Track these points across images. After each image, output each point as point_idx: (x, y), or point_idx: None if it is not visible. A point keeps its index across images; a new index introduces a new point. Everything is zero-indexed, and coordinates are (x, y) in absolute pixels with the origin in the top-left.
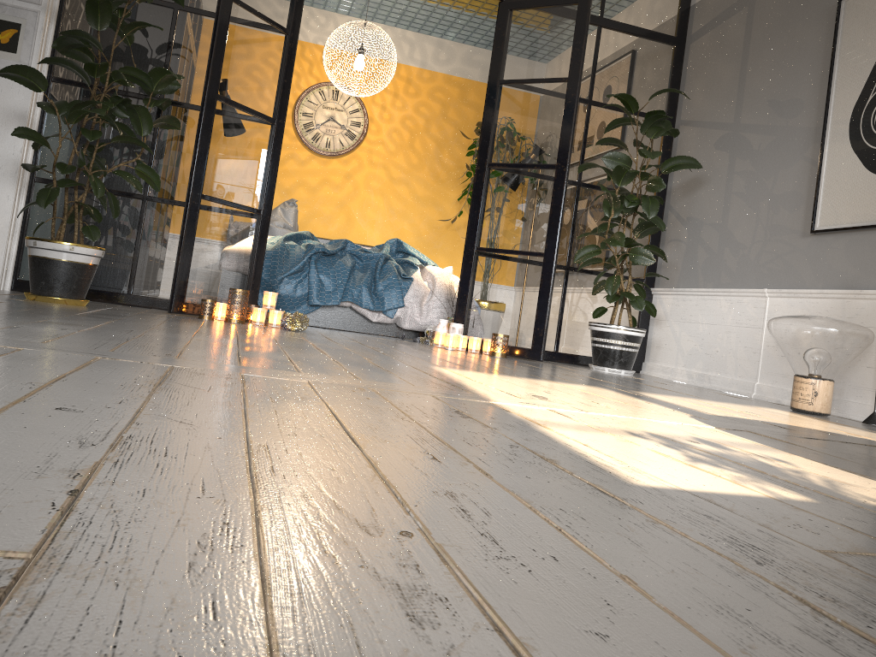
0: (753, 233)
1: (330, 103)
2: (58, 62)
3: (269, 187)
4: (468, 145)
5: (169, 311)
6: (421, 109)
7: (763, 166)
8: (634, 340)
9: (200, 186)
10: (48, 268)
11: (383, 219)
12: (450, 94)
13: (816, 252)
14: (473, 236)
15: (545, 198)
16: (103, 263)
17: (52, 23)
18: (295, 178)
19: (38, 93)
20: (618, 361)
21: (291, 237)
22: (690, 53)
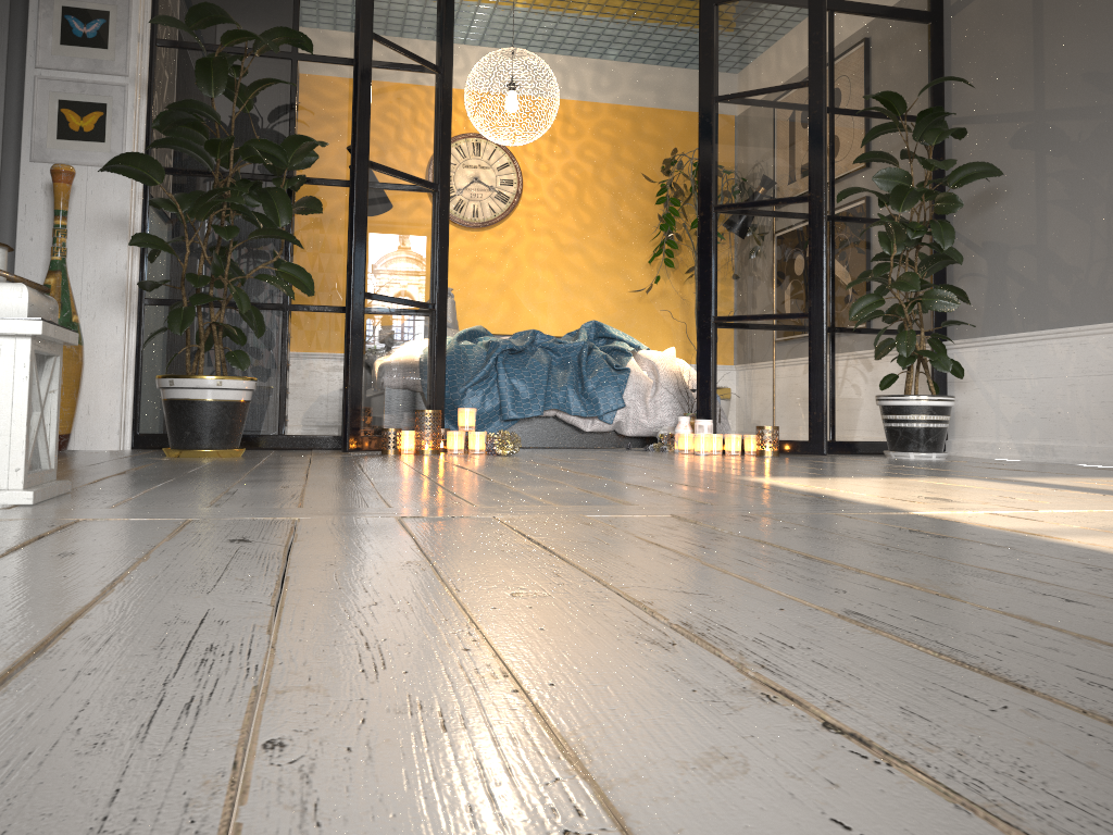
0: (1089, 251)
1: (471, 161)
2: (170, 144)
3: (441, 273)
4: (652, 191)
5: (344, 450)
6: (586, 152)
7: (1090, 160)
8: (943, 411)
9: (362, 283)
10: (192, 412)
11: (557, 299)
12: (620, 129)
13: None
14: (707, 303)
15: (799, 242)
16: None
17: (143, 98)
18: None
19: (137, 190)
20: (926, 442)
21: (464, 335)
22: (953, 30)
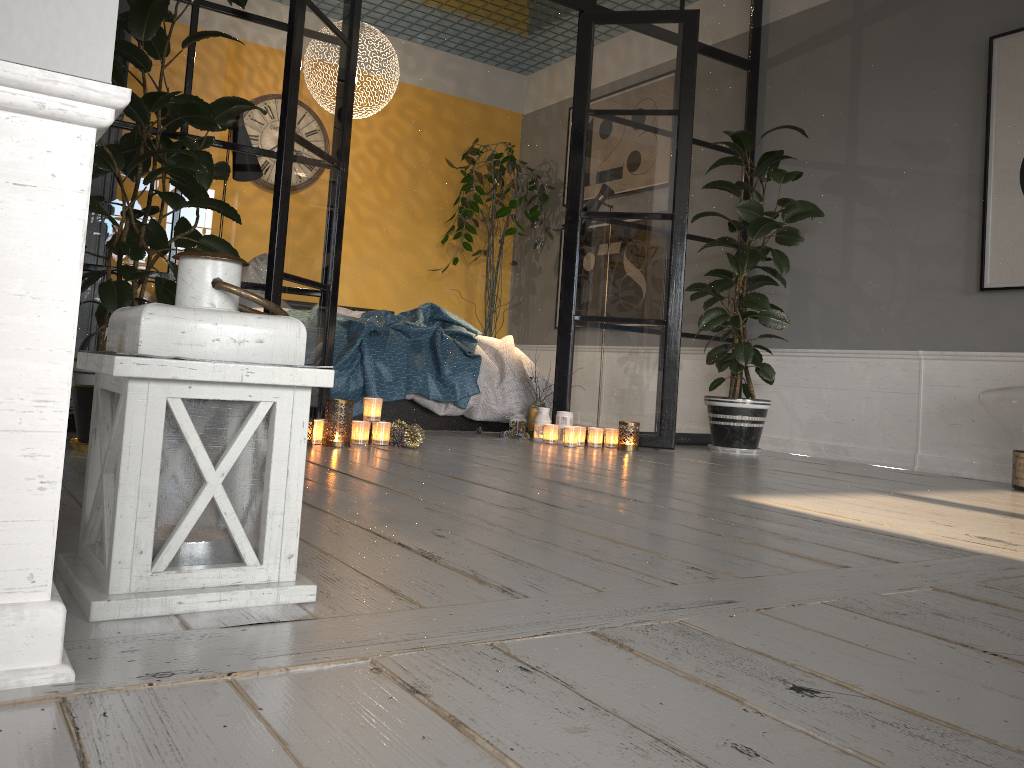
0: (891, 289)
1: None
2: None
3: (337, 254)
4: (447, 175)
5: None
6: (390, 129)
7: (897, 214)
8: (764, 413)
9: (282, 262)
10: None
11: (353, 270)
12: (423, 111)
13: (986, 311)
14: (570, 302)
15: (660, 255)
16: None
17: None
18: None
19: None
20: (749, 440)
21: None
22: (768, 80)
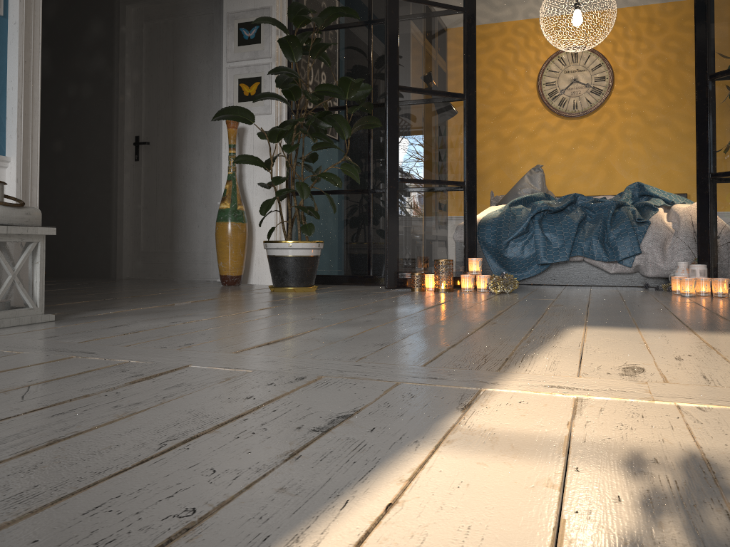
0: None
1: (571, 67)
2: (266, 97)
3: (470, 159)
4: None
5: (385, 288)
6: (669, 44)
7: None
8: None
9: (395, 172)
10: (277, 264)
11: (646, 165)
12: None
13: None
14: (704, 162)
15: None
16: (346, 252)
17: None
18: (549, 145)
19: None
20: None
21: (519, 201)
22: None
